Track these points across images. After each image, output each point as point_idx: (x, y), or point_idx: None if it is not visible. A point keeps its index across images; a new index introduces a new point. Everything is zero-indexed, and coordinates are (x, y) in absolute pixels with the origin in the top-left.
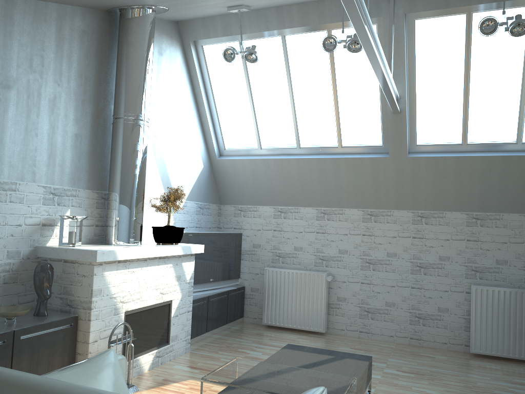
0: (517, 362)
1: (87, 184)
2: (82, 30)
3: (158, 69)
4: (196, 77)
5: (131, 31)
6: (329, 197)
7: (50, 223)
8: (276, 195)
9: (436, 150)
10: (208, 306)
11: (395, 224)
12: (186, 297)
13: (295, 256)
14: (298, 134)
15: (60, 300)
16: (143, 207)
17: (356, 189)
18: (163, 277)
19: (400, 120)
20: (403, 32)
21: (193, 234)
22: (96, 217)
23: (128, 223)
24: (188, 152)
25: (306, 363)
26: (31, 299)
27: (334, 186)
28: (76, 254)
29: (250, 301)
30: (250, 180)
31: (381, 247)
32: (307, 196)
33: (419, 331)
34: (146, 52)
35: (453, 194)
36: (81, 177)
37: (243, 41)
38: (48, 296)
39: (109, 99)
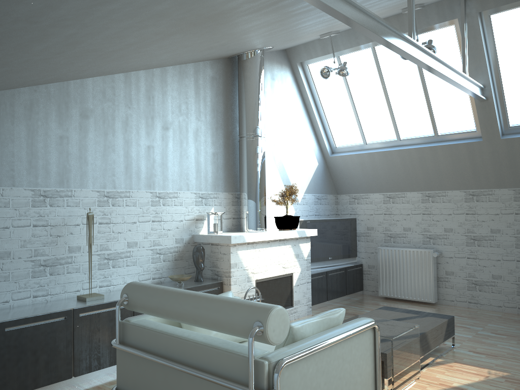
0: None
1: (224, 188)
2: (212, 76)
3: (272, 92)
4: (304, 91)
5: (246, 70)
6: (431, 182)
7: (201, 218)
8: (383, 183)
9: None
10: (327, 279)
11: (497, 202)
12: (305, 271)
13: (405, 236)
14: (396, 128)
15: (211, 271)
16: (265, 202)
17: (455, 172)
18: (283, 255)
19: (488, 107)
20: (478, 29)
21: (310, 221)
22: (232, 212)
23: (254, 215)
24: (303, 153)
25: (392, 318)
26: (192, 271)
27: (434, 172)
28: (218, 238)
29: (368, 277)
30: (359, 172)
31: (485, 224)
32: (411, 182)
33: None
34: (258, 84)
35: None
36: (219, 183)
37: (340, 56)
38: (202, 268)
39: (235, 123)
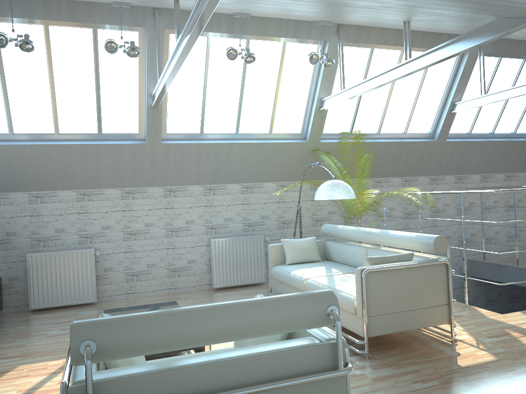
0: (243, 287)
1: None
2: None
3: None
4: None
5: None
6: (89, 180)
7: None
8: (32, 180)
9: (181, 137)
10: None
11: (150, 199)
12: None
13: (57, 238)
14: (57, 121)
15: None
16: None
17: (116, 171)
18: None
19: (156, 114)
20: (163, 43)
21: None
22: None
23: None
24: None
25: None
26: None
27: (94, 170)
28: None
29: (9, 291)
30: (0, 166)
31: (140, 219)
32: (67, 179)
33: (175, 281)
34: None
35: (194, 172)
36: None
37: None
38: None
39: None
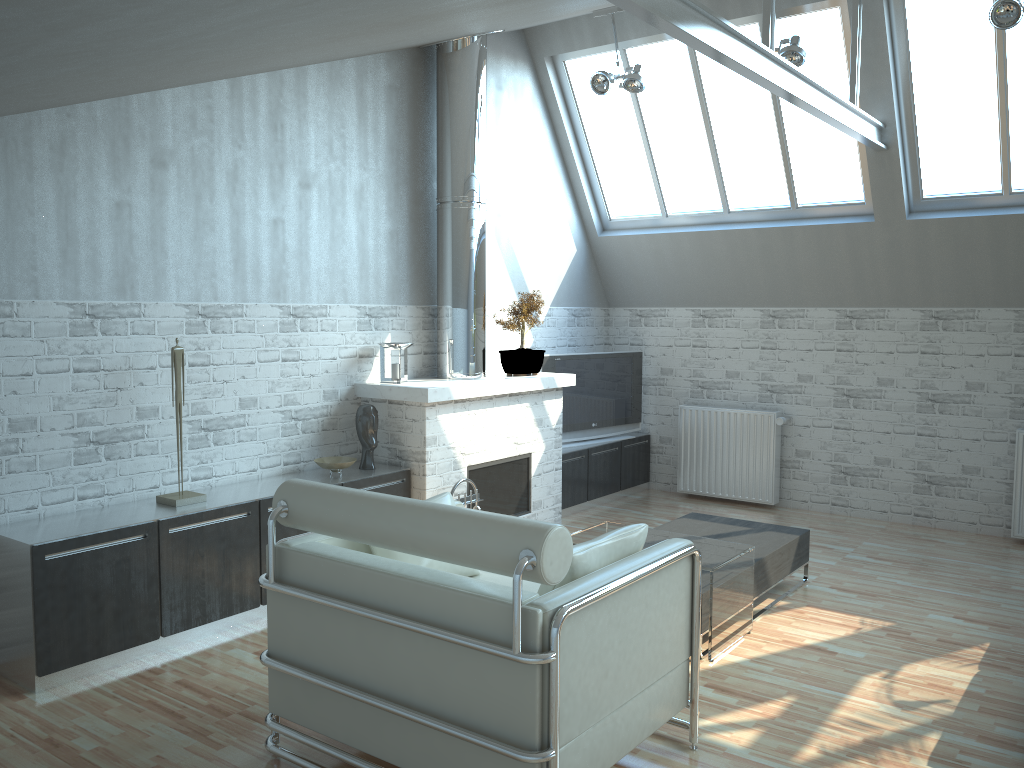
0: None
1: (410, 298)
2: (389, 84)
3: (497, 113)
4: (556, 111)
5: (453, 74)
6: (780, 291)
7: (368, 353)
8: (695, 289)
9: (956, 205)
10: (589, 462)
11: (892, 331)
12: (552, 449)
13: (728, 387)
14: (724, 191)
15: (388, 451)
16: (484, 325)
17: (824, 275)
18: (516, 421)
19: (888, 162)
20: (882, 19)
21: (561, 357)
22: (423, 341)
23: (465, 349)
24: (551, 231)
25: (707, 534)
26: (353, 449)
27: (786, 273)
28: (403, 393)
29: (659, 458)
30: (652, 267)
31: (868, 370)
32: (745, 289)
33: (930, 503)
34: (476, 102)
35: (990, 278)
36: (401, 289)
37: (627, 49)
38: (374, 446)
39: (431, 175)
